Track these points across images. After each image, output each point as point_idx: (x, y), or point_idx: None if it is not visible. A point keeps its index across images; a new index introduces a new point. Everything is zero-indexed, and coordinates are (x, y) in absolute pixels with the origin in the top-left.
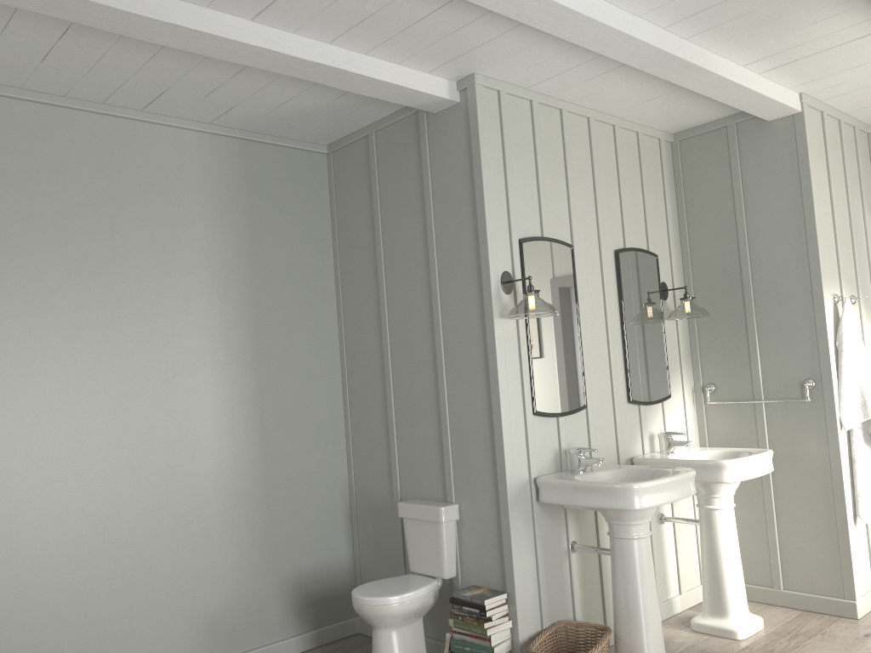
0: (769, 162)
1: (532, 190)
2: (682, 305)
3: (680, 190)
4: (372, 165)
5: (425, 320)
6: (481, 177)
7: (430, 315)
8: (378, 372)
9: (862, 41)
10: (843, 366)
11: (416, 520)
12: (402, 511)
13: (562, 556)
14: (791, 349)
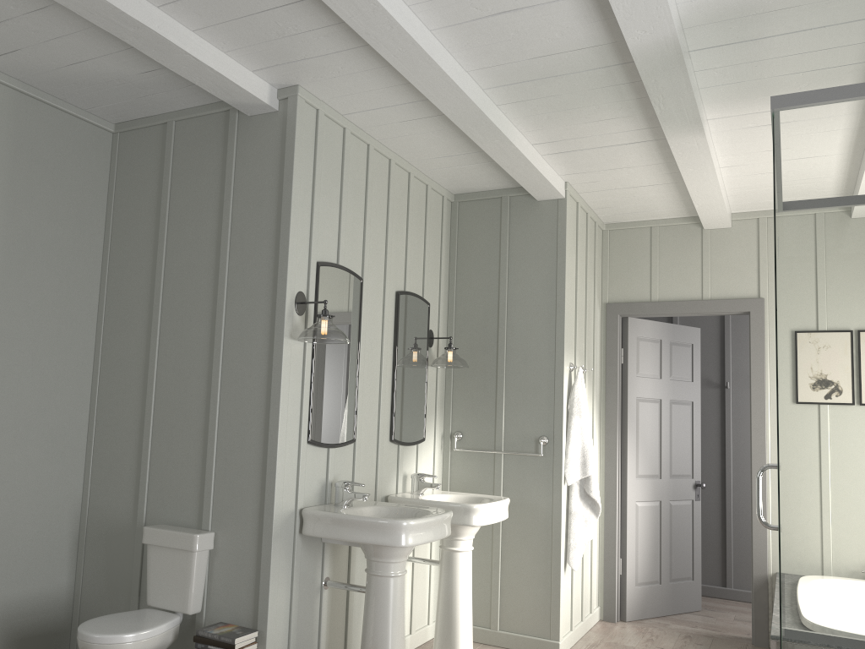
0: (533, 237)
1: (334, 216)
2: (446, 354)
3: (454, 248)
4: (167, 155)
5: (205, 330)
6: (290, 190)
7: (212, 325)
8: (138, 380)
9: (626, 147)
10: (572, 427)
11: (163, 548)
12: (148, 537)
13: (315, 592)
14: (532, 407)
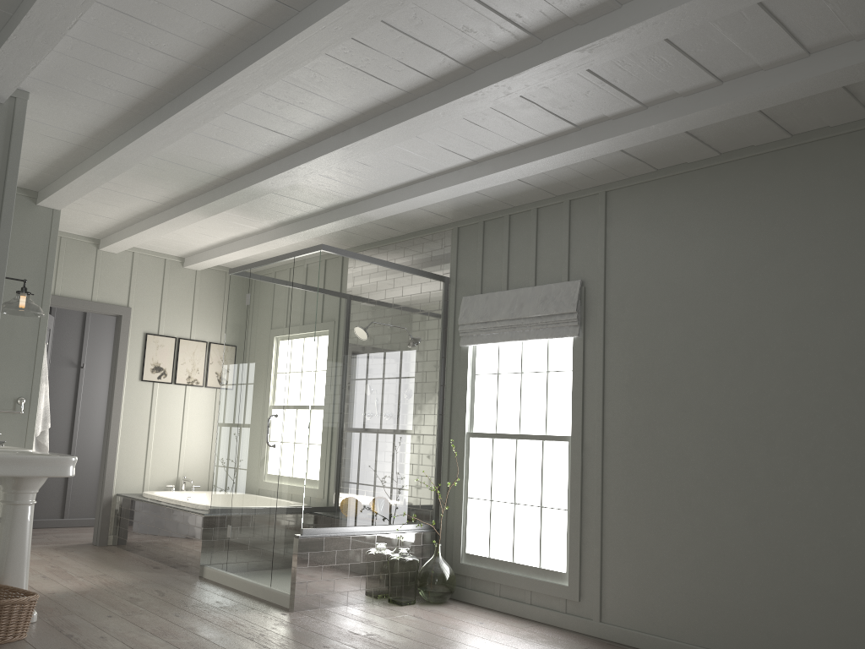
0: (29, 233)
1: None
2: None
3: None
4: None
5: None
6: (16, 181)
7: None
8: None
9: (142, 200)
10: (41, 391)
11: None
12: None
13: None
14: (14, 373)
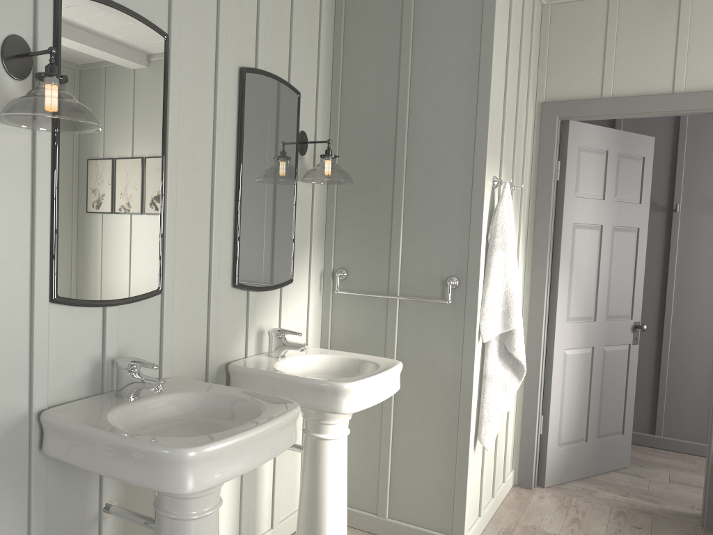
0: None
1: None
2: (322, 164)
3: (341, 18)
4: None
5: None
6: None
7: None
8: None
9: None
10: (492, 264)
11: None
12: None
13: (87, 527)
14: (439, 237)
